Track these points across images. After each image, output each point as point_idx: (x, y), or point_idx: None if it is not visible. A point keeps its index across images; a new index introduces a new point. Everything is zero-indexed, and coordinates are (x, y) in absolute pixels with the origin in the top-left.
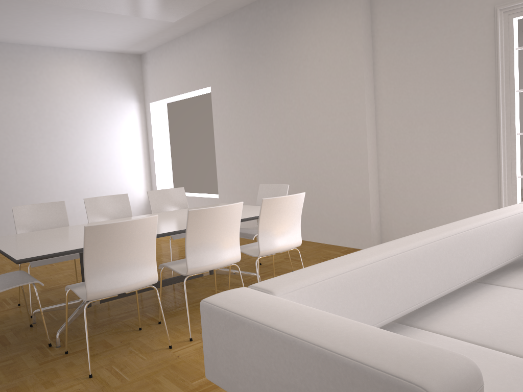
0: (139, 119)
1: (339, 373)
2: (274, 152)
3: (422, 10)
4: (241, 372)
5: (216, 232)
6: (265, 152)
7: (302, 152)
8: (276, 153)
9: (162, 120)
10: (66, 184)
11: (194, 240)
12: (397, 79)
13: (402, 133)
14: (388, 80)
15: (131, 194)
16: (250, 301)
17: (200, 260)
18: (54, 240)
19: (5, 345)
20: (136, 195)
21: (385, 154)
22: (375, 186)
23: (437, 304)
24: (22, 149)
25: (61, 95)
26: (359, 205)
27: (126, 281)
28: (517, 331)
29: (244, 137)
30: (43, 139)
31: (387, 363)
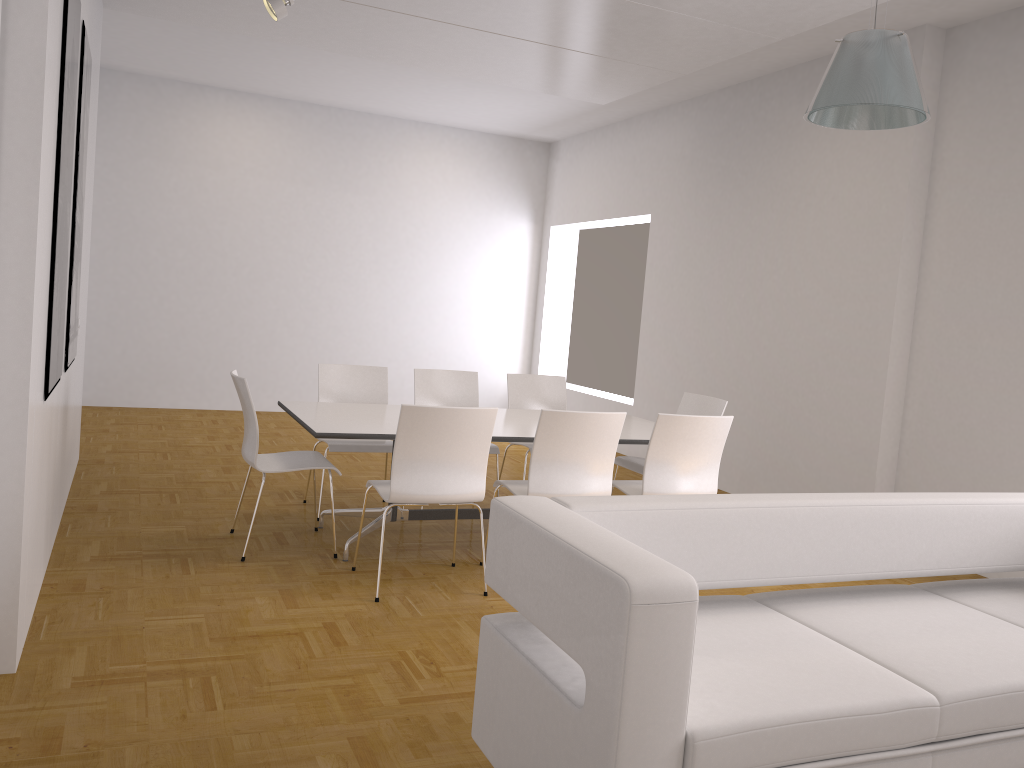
0: (529, 250)
1: (578, 568)
2: (734, 343)
3: (1023, 137)
4: (512, 573)
5: (578, 449)
6: (720, 341)
7: (779, 351)
8: (737, 345)
9: (567, 258)
10: (397, 341)
11: (545, 453)
12: (962, 250)
13: (955, 346)
14: (947, 250)
15: (494, 374)
16: (538, 506)
17: (549, 483)
18: (364, 418)
19: (282, 544)
20: (502, 377)
21: (921, 378)
22: (893, 431)
23: (828, 596)
24: (344, 276)
25: (413, 198)
26: (859, 460)
27: (442, 488)
28: (899, 639)
29: (690, 309)
30: (376, 265)
31: (614, 562)
